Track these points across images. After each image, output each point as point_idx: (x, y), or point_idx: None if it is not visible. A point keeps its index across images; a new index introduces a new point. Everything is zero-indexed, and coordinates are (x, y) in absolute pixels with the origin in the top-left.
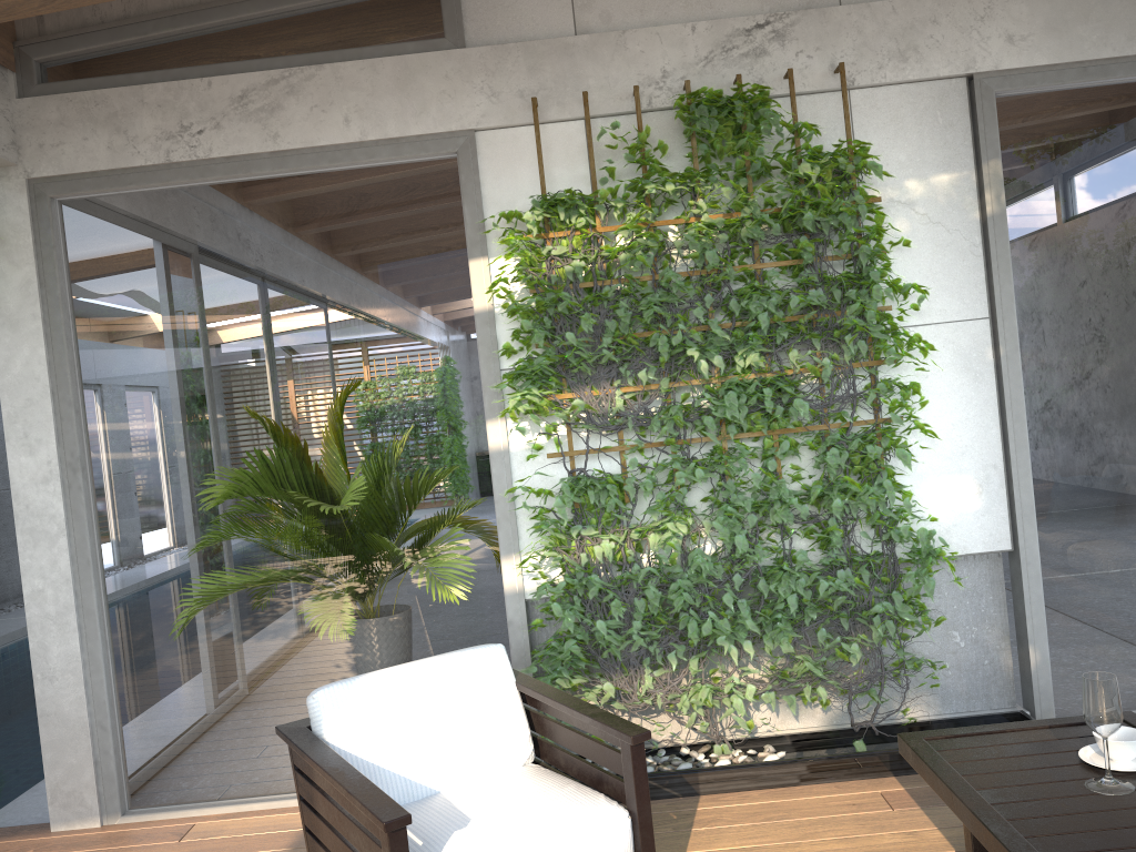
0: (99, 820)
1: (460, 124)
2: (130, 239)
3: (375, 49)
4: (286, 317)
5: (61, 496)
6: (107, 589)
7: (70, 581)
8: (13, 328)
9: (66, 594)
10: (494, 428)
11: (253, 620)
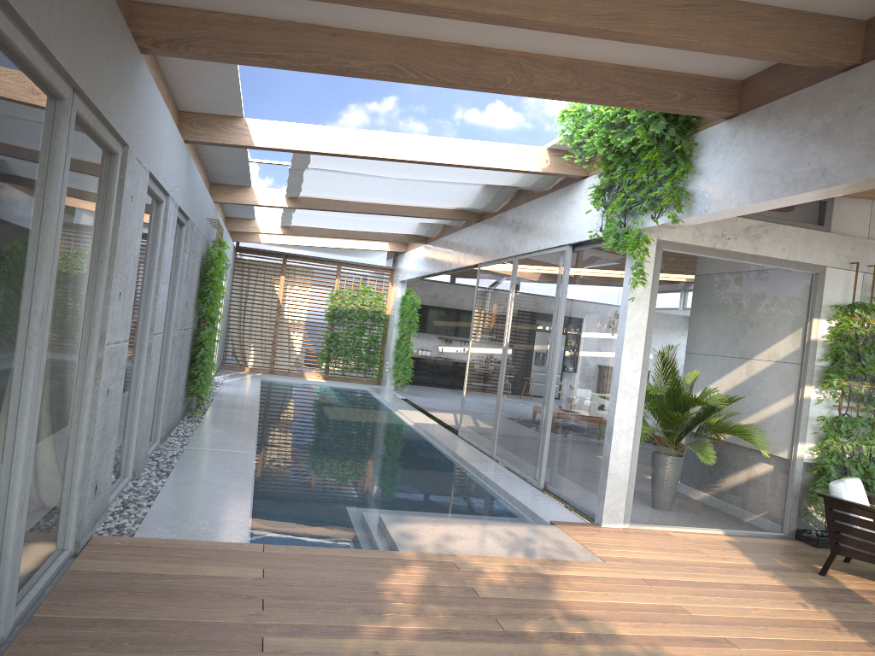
0: (622, 524)
1: (823, 263)
2: (686, 274)
3: (798, 223)
4: (738, 323)
5: (639, 379)
6: (642, 423)
7: (634, 417)
8: (637, 302)
9: (631, 422)
10: (807, 389)
11: (697, 449)
